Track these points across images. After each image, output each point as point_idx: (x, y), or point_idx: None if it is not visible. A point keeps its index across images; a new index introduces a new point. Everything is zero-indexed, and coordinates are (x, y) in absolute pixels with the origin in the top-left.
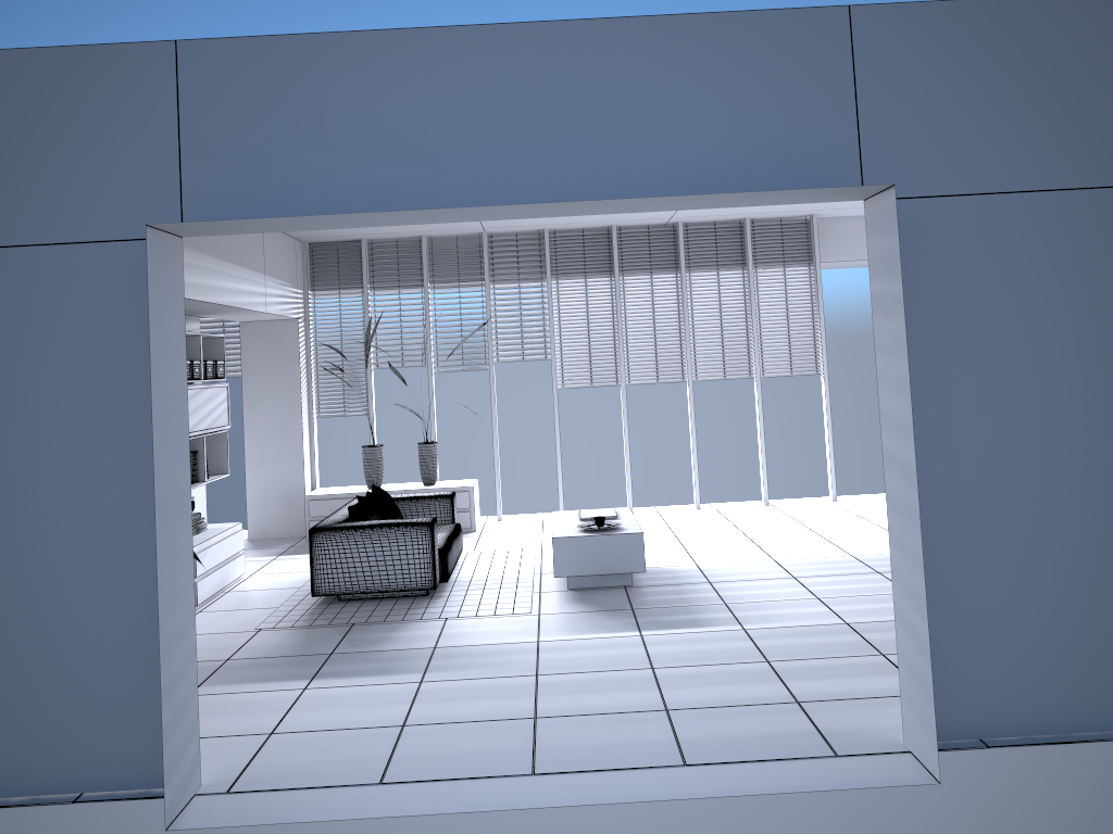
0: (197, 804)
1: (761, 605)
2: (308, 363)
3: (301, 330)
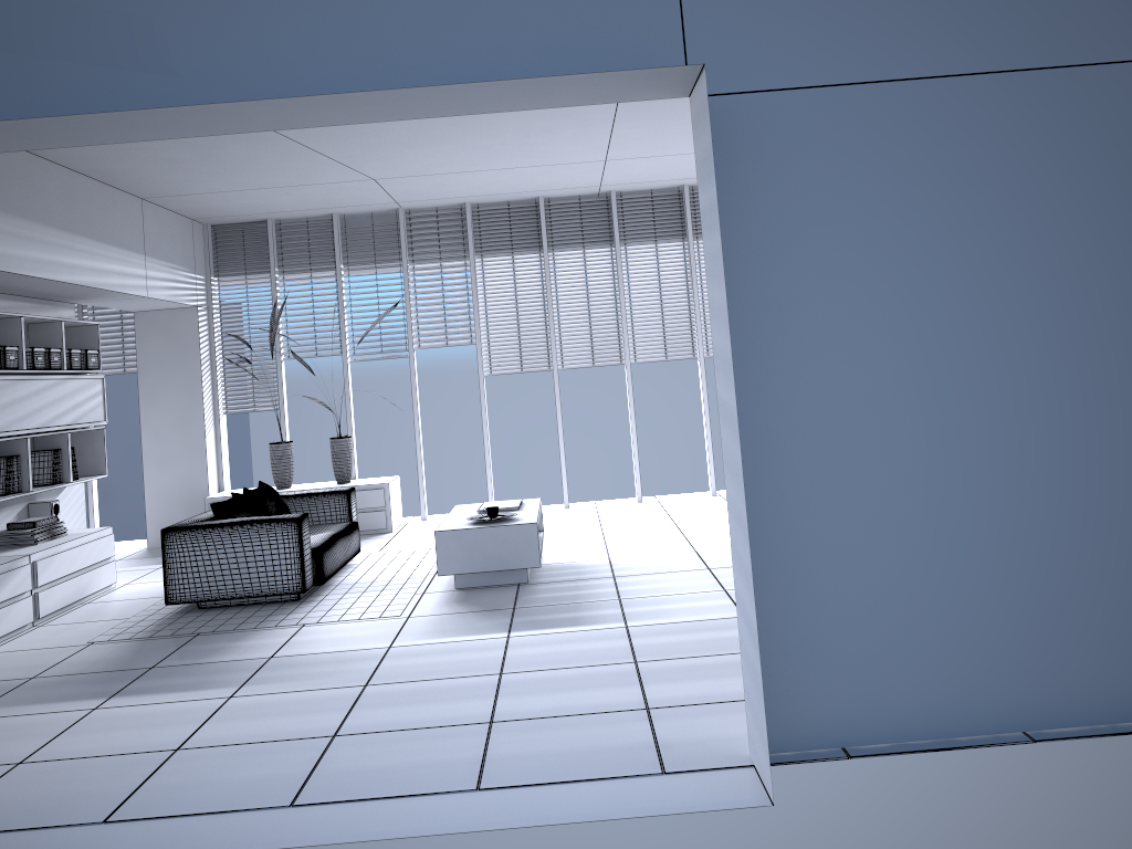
0: None
1: (658, 599)
2: (212, 355)
3: (202, 319)
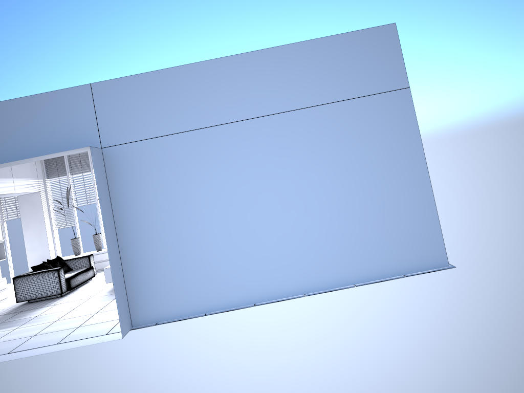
0: None
1: None
2: (48, 208)
3: (43, 196)
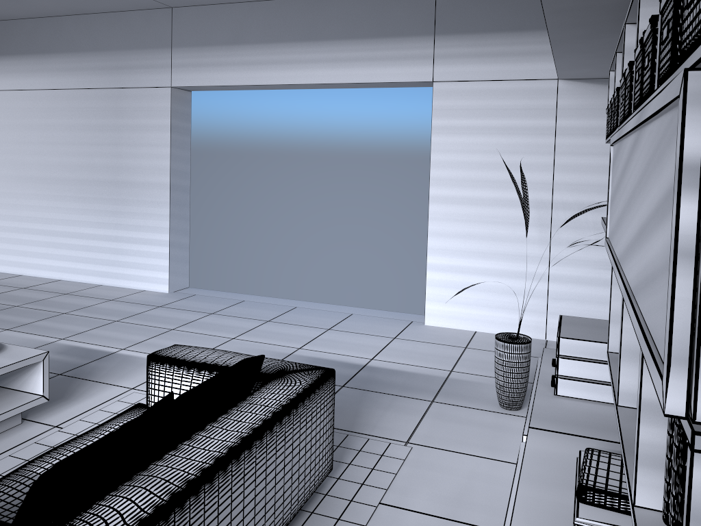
0: (424, 320)
1: None
2: None
3: None
